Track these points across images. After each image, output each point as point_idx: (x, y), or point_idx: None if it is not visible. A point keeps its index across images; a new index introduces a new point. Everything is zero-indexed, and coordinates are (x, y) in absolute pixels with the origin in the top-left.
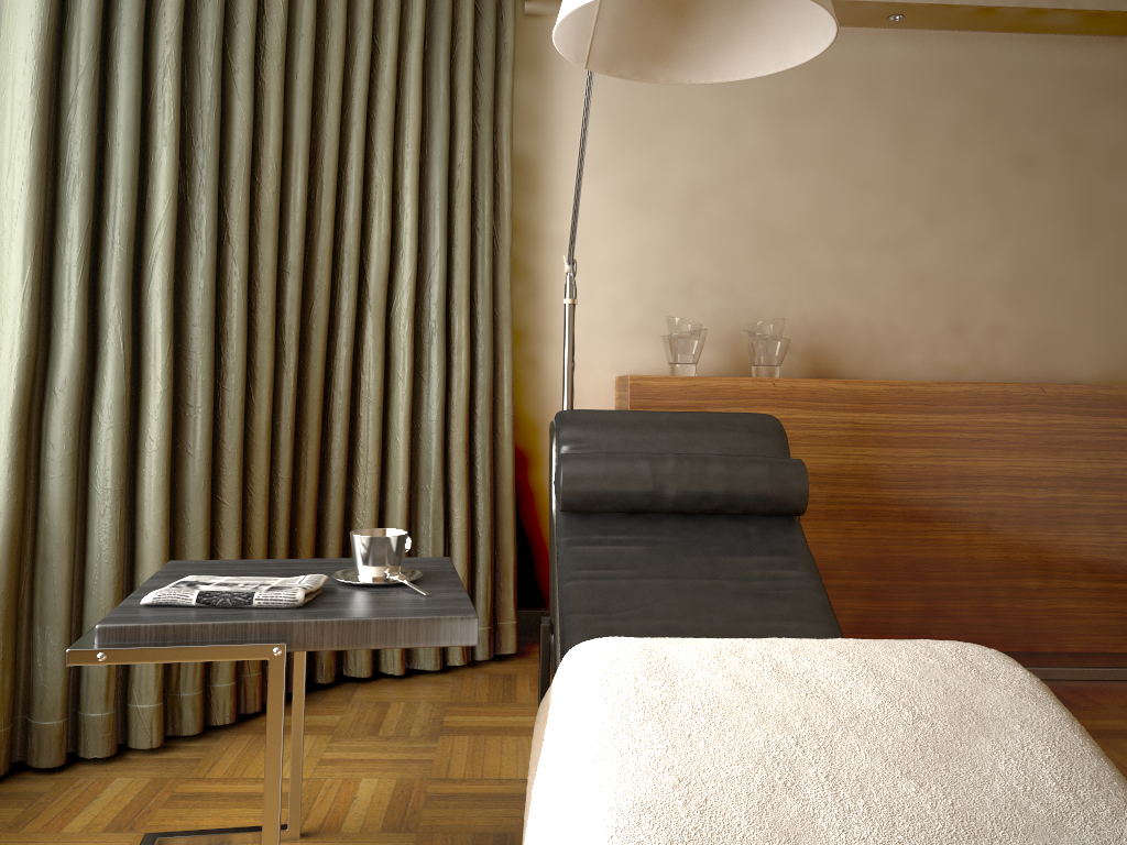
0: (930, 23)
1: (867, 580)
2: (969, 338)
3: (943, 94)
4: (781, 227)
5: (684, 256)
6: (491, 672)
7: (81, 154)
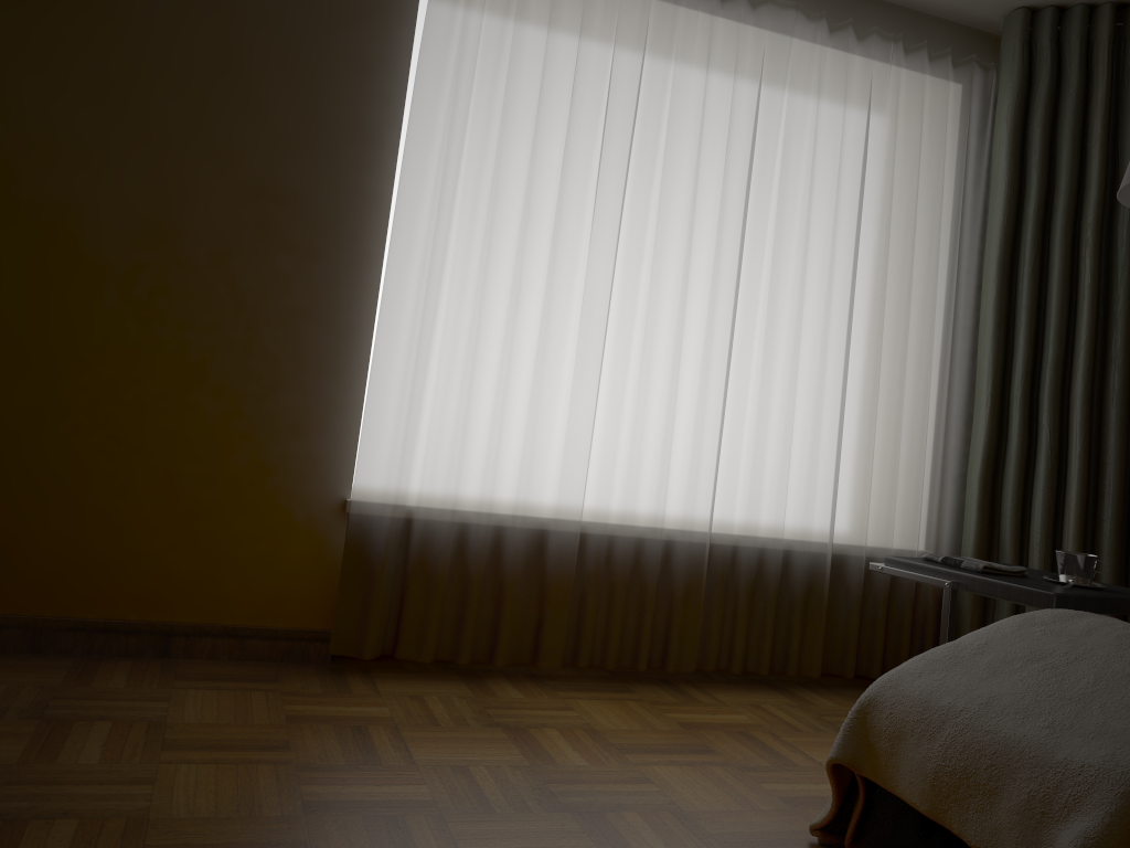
0: None
1: None
2: None
3: None
4: None
5: None
6: None
7: (1023, 314)
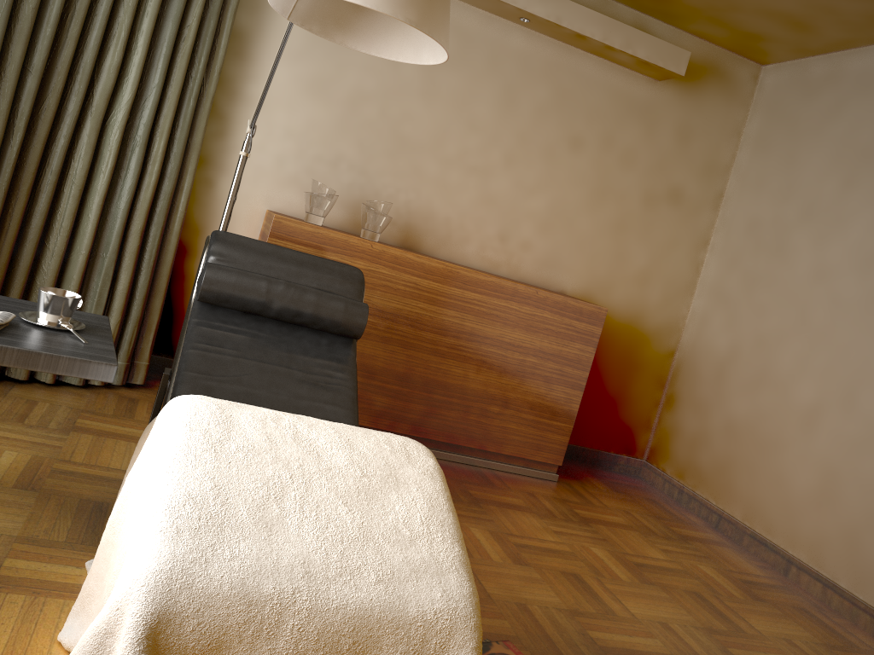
0: (545, 31)
1: (396, 386)
2: (508, 246)
3: (540, 81)
4: (410, 138)
5: (338, 138)
6: (121, 395)
7: None
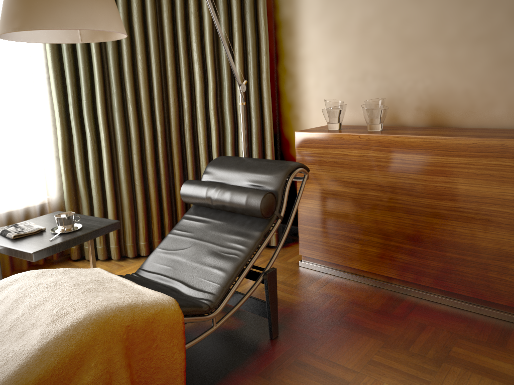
0: None
1: (410, 245)
2: None
3: None
4: (413, 36)
5: (360, 60)
6: None
7: (67, 71)
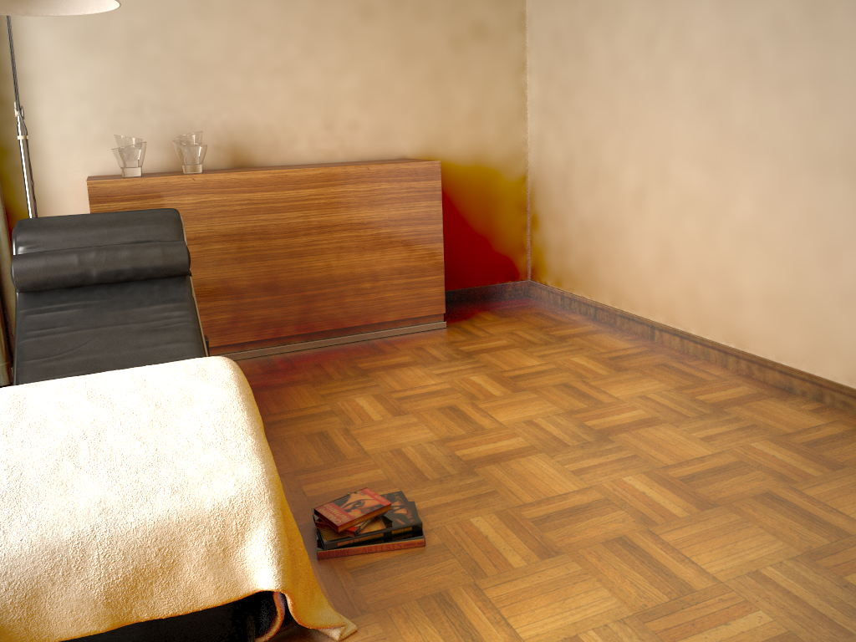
0: None
1: (267, 297)
2: (336, 132)
3: None
4: (203, 61)
5: (131, 85)
6: None
7: None
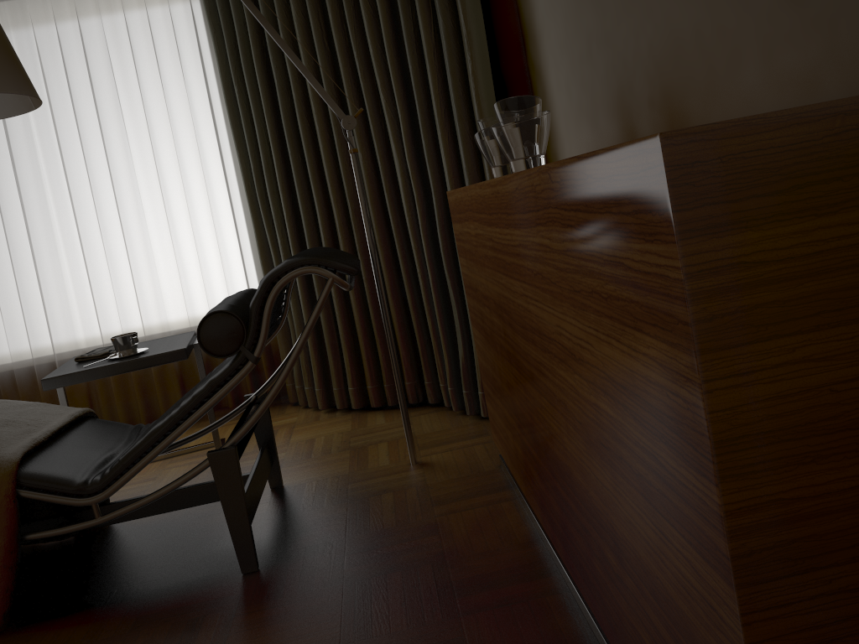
0: None
1: (534, 451)
2: (811, 1)
3: None
4: None
5: (580, 11)
6: (490, 428)
7: (245, 136)
